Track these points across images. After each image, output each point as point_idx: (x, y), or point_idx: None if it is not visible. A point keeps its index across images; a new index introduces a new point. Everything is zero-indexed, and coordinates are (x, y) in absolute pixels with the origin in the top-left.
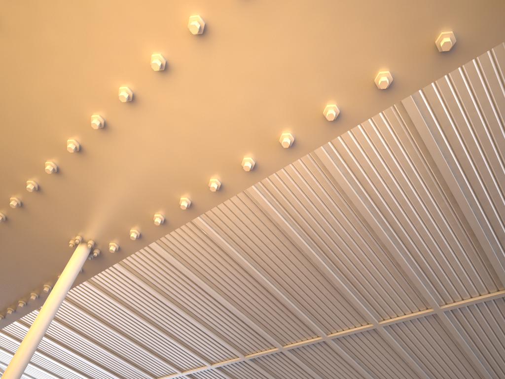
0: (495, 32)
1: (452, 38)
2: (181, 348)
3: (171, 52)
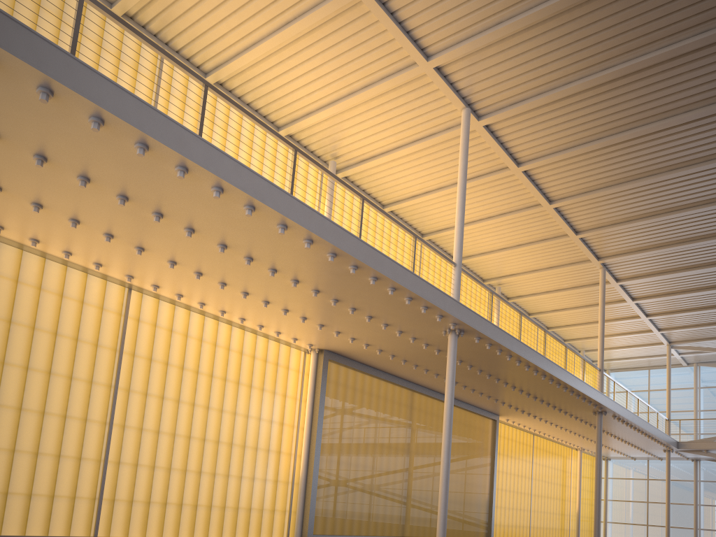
0: (273, 214)
1: (279, 227)
2: None
3: (309, 288)
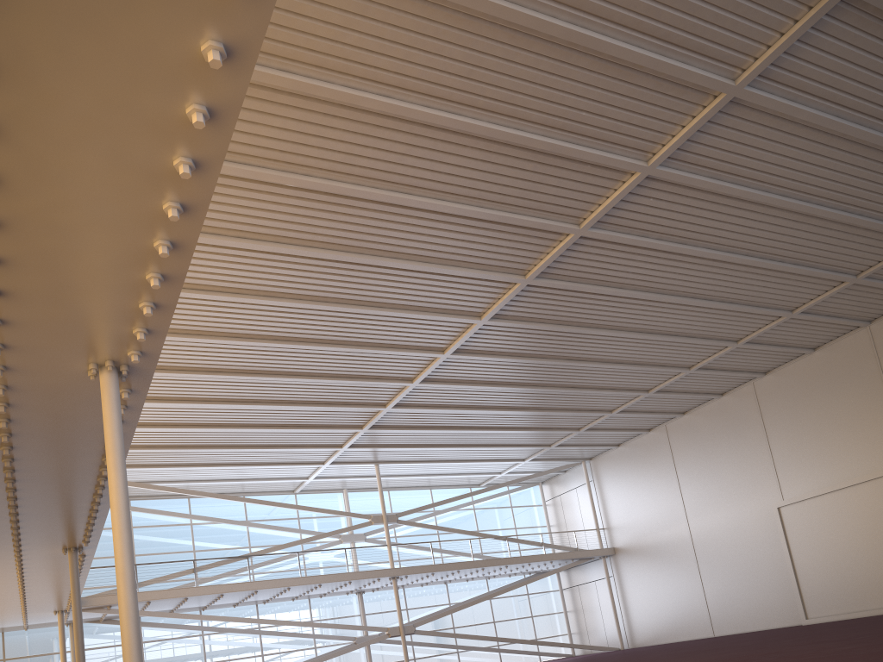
0: None
1: None
2: (386, 353)
3: None
